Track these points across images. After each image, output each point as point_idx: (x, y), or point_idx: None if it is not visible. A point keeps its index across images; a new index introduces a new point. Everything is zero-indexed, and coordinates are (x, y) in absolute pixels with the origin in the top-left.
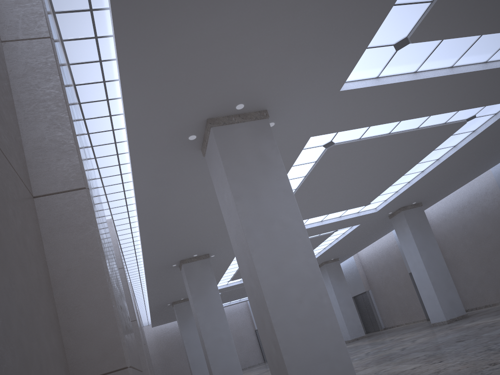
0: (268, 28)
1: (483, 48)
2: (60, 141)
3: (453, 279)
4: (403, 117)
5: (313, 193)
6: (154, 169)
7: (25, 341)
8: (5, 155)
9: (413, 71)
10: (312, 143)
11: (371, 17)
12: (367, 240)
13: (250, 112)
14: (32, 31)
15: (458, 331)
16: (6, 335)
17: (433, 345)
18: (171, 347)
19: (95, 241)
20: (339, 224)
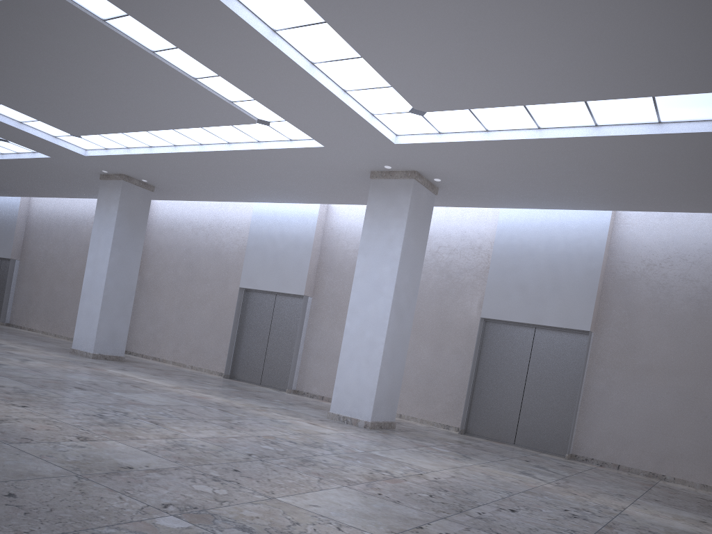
0: None
1: (318, 42)
2: None
3: (138, 307)
4: (181, 45)
5: None
6: None
7: None
8: None
9: None
10: None
11: None
12: (53, 189)
13: None
14: None
15: (93, 375)
16: None
17: (41, 379)
18: None
19: None
20: (13, 133)
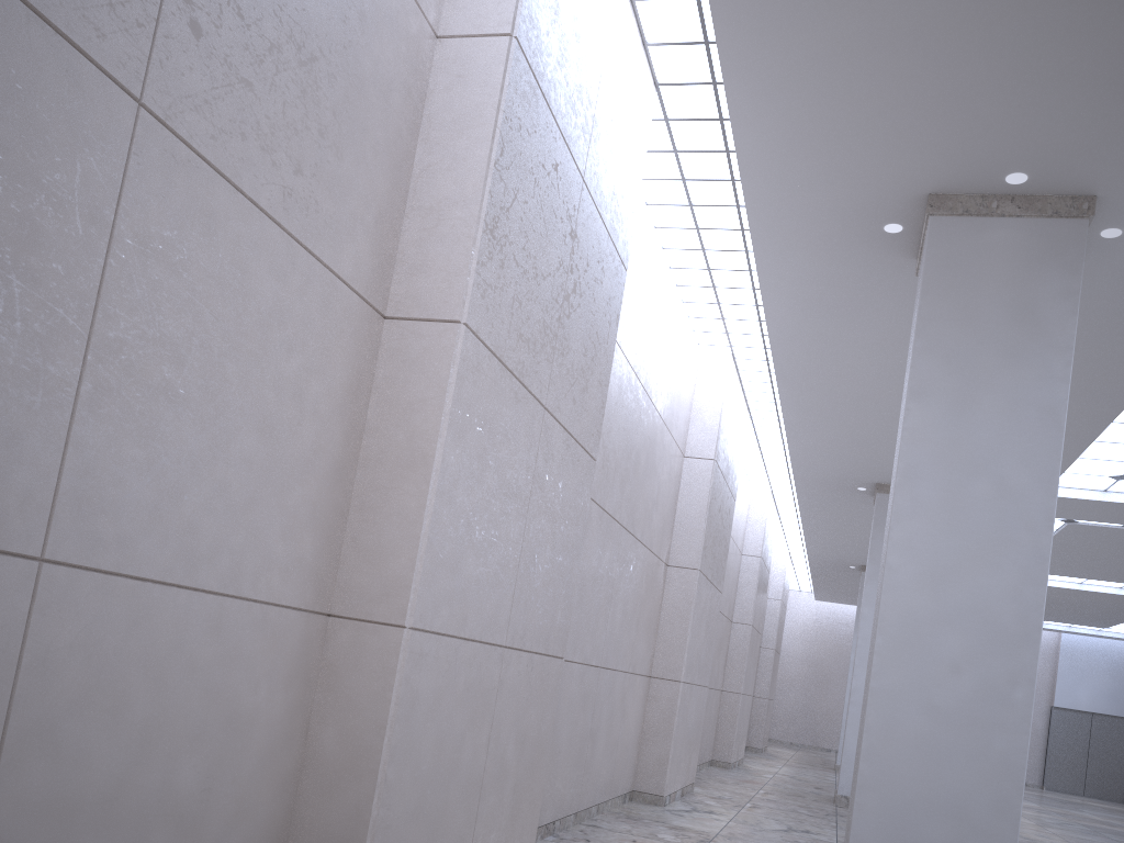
0: (1090, 4)
1: None
2: (454, 232)
3: None
4: None
5: None
6: (804, 278)
7: (208, 529)
8: (316, 255)
9: None
10: None
11: None
12: None
13: (1046, 195)
14: (488, 22)
15: None
16: (159, 514)
17: None
18: (839, 658)
19: (438, 416)
20: None
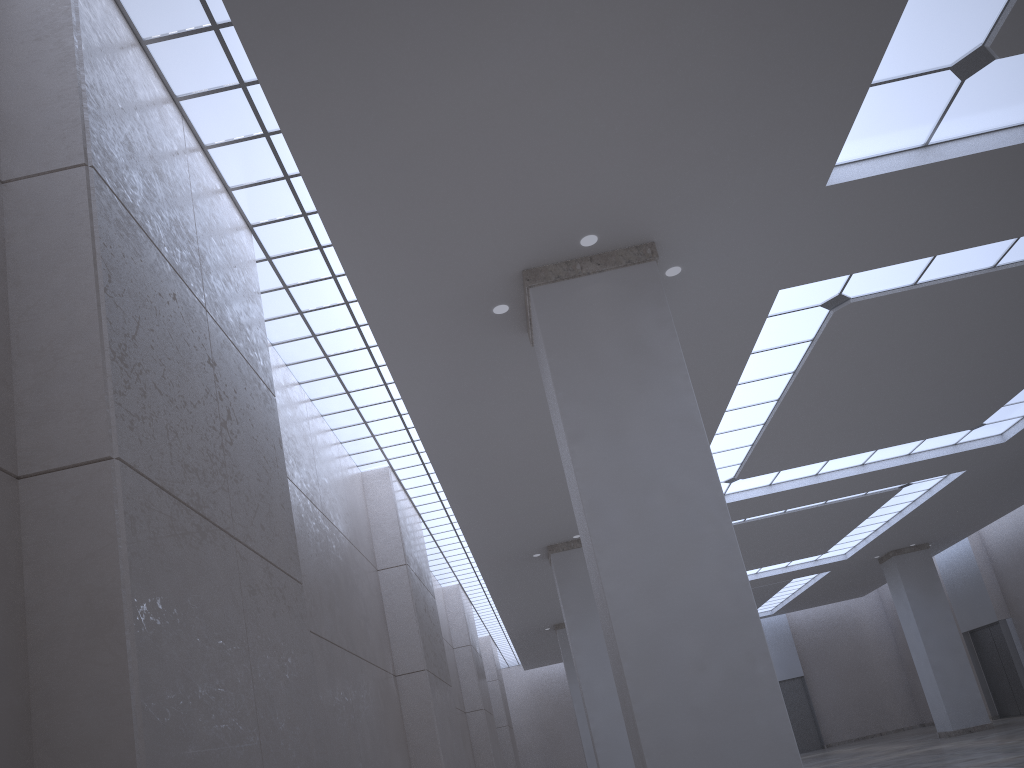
0: (607, 74)
1: None
2: (78, 367)
3: None
4: (1019, 230)
5: (825, 407)
6: (437, 375)
7: None
8: None
9: (1023, 120)
10: (793, 302)
11: (862, 15)
12: (996, 505)
13: (616, 250)
14: (56, 157)
15: None
16: None
17: None
18: (562, 714)
19: (115, 565)
20: (908, 471)
